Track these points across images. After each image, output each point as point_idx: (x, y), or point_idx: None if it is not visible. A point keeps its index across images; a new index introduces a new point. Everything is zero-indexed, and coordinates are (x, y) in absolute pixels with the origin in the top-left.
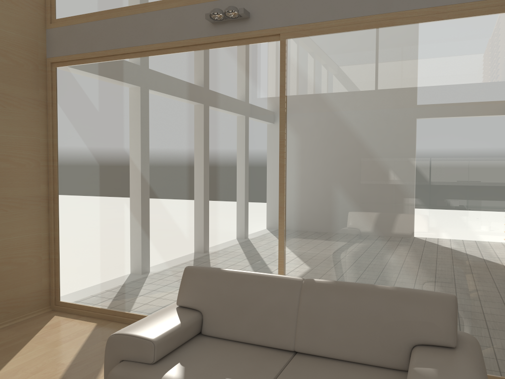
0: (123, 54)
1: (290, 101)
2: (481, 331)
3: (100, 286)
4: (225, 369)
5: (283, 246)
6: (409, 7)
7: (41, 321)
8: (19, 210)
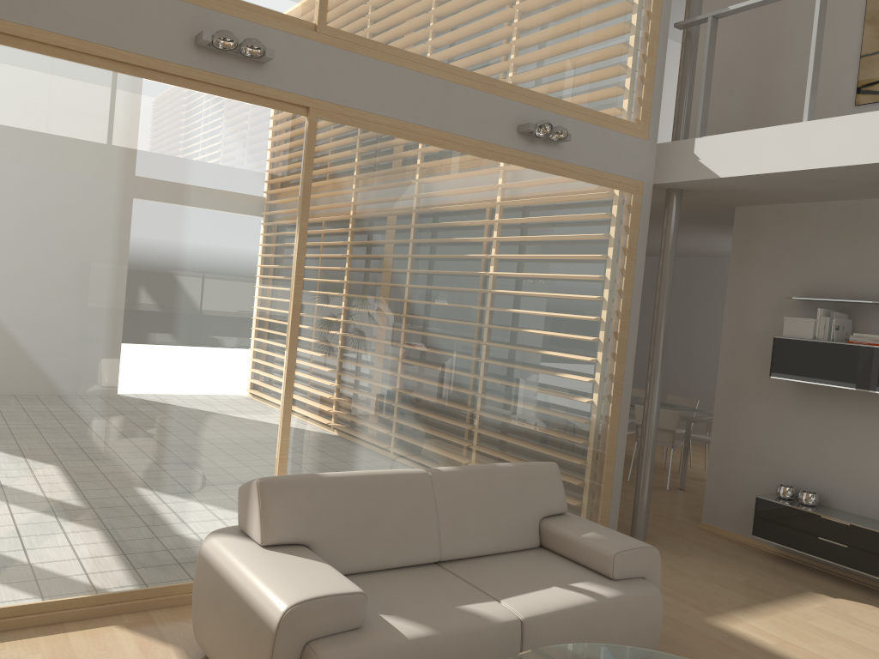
0: None
1: (316, 214)
2: None
3: None
4: (432, 600)
5: (289, 430)
6: (461, 132)
7: None
8: None
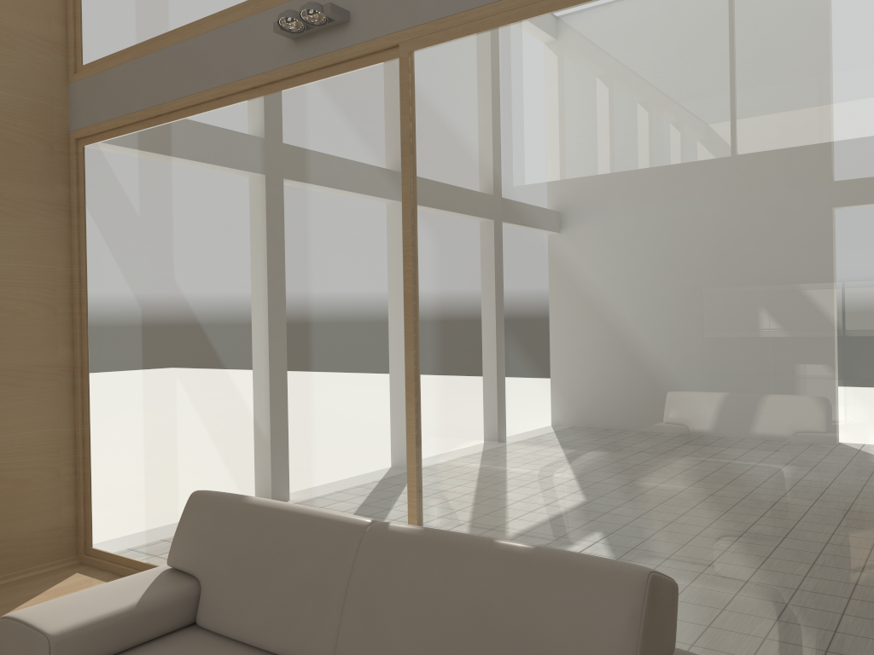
0: (169, 112)
1: (418, 172)
2: (798, 654)
3: (144, 523)
4: None
5: (414, 455)
6: None
7: (48, 582)
8: (15, 390)
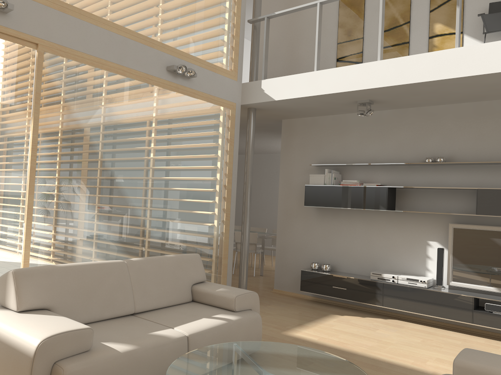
0: None
1: (44, 110)
2: None
3: None
4: (133, 332)
5: (30, 246)
6: (134, 67)
7: None
8: None
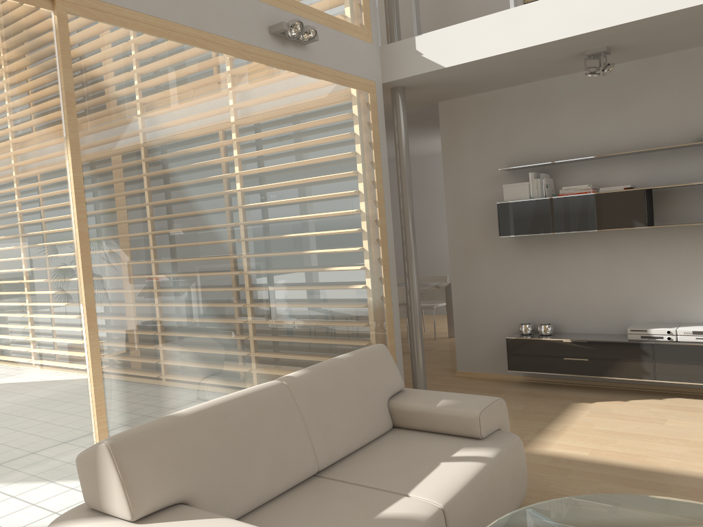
0: None
1: (86, 124)
2: None
3: None
4: (346, 519)
5: (101, 376)
6: (220, 32)
7: None
8: None
